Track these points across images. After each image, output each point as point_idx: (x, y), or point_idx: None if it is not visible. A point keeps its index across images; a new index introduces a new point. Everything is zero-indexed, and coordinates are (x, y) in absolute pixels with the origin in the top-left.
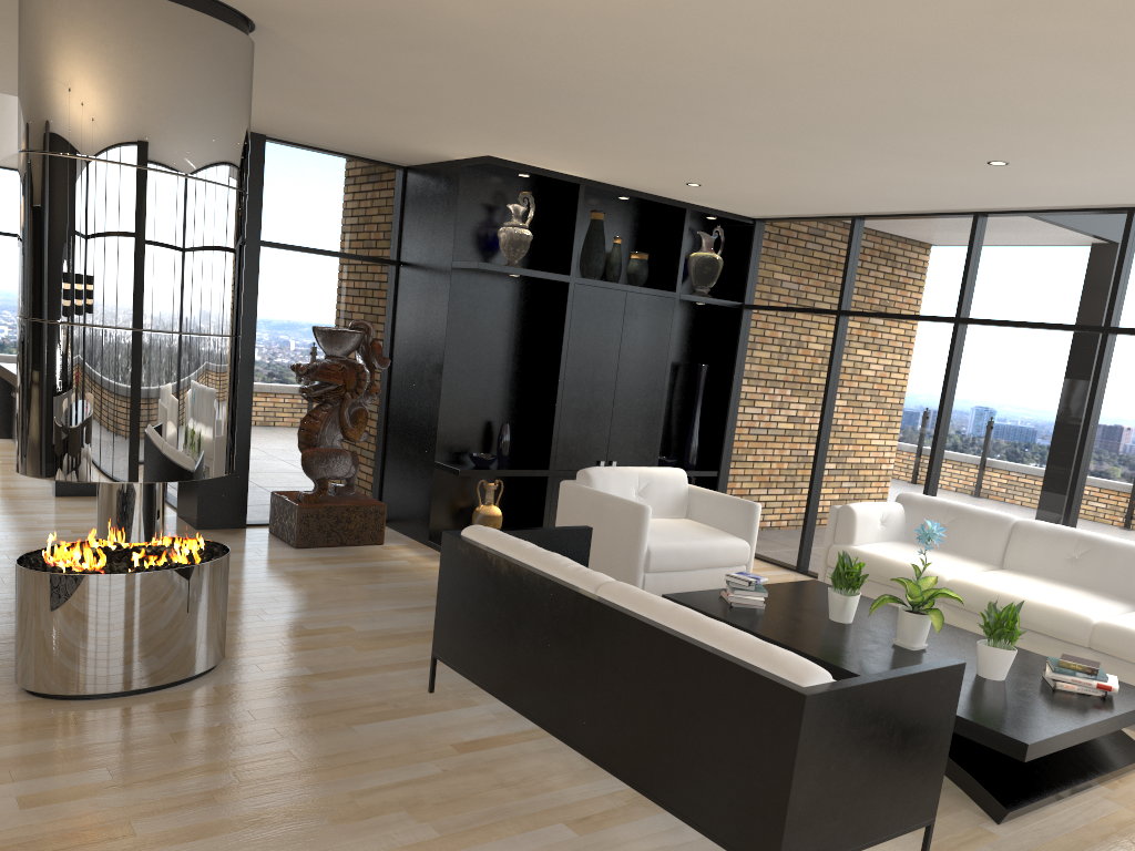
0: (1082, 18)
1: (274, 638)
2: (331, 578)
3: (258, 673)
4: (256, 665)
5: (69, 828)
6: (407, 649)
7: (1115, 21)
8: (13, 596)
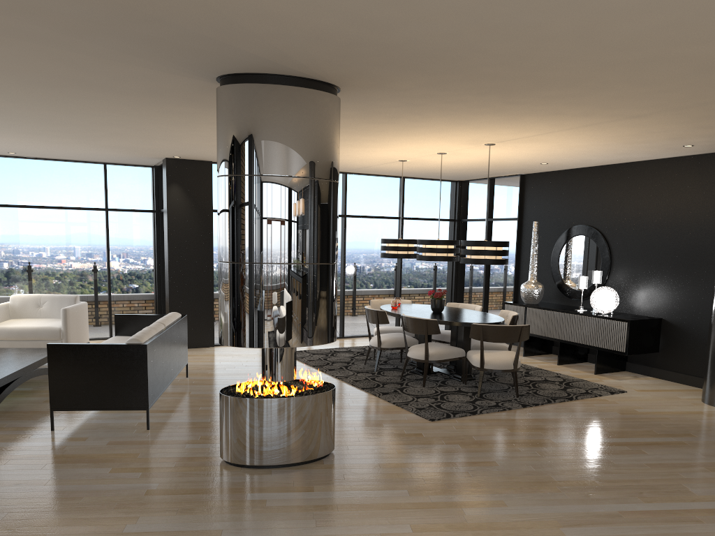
0: (103, 135)
1: (175, 467)
2: (9, 533)
3: (214, 447)
4: (210, 451)
5: None
6: (110, 451)
7: (98, 135)
8: (319, 529)
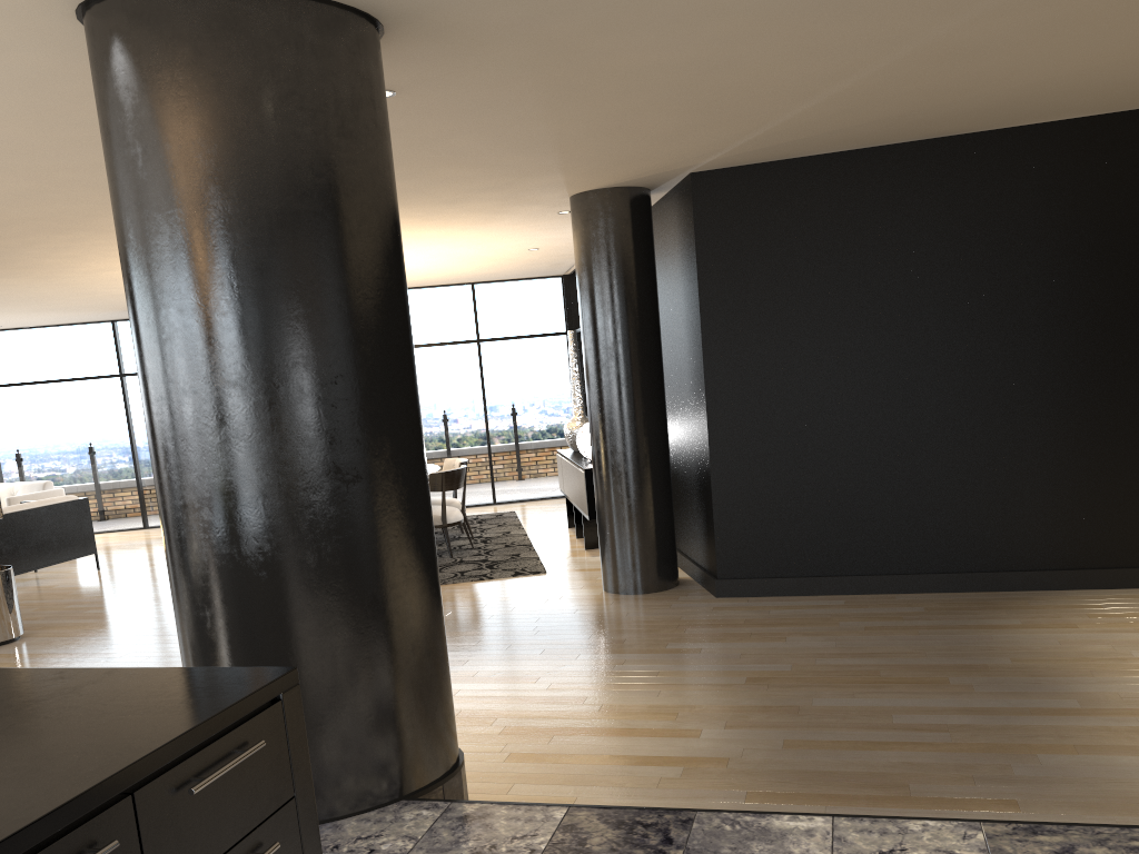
0: None
1: None
2: None
3: None
4: None
5: (133, 601)
6: None
7: None
8: None
